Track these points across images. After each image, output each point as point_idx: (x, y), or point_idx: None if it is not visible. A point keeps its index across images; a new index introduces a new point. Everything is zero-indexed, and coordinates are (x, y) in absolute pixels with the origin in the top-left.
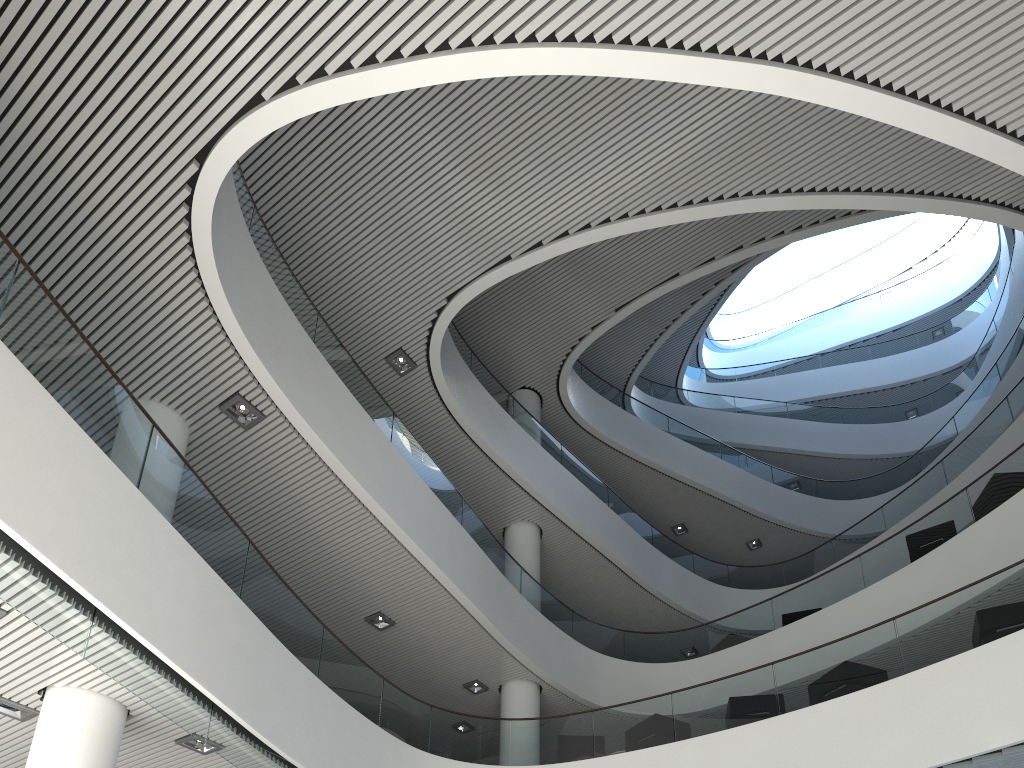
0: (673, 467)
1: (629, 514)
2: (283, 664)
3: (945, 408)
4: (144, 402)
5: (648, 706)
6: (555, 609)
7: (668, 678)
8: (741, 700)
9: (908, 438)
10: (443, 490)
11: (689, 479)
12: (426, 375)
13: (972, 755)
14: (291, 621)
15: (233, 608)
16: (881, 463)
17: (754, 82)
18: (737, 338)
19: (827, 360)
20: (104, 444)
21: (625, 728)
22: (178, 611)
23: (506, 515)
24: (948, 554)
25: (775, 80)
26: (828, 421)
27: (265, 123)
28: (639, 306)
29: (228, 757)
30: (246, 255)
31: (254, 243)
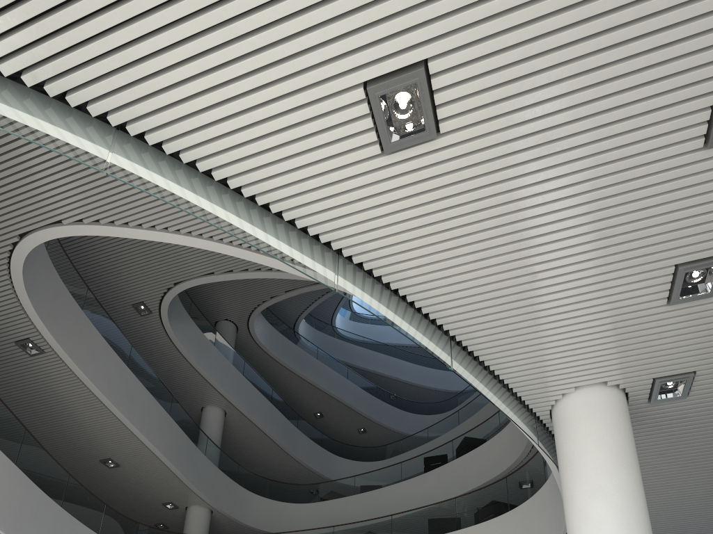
0: (316, 380)
1: (284, 406)
2: (39, 501)
3: None
4: None
5: None
6: (227, 463)
7: (292, 512)
8: None
9: (457, 382)
10: (160, 391)
11: (325, 389)
12: (158, 319)
13: None
14: (48, 473)
15: (10, 471)
16: (441, 393)
17: None
18: None
19: None
20: None
21: None
22: None
23: (204, 400)
24: (439, 474)
25: None
26: (415, 362)
27: (62, 232)
28: (299, 293)
29: None
30: (44, 266)
31: (50, 252)
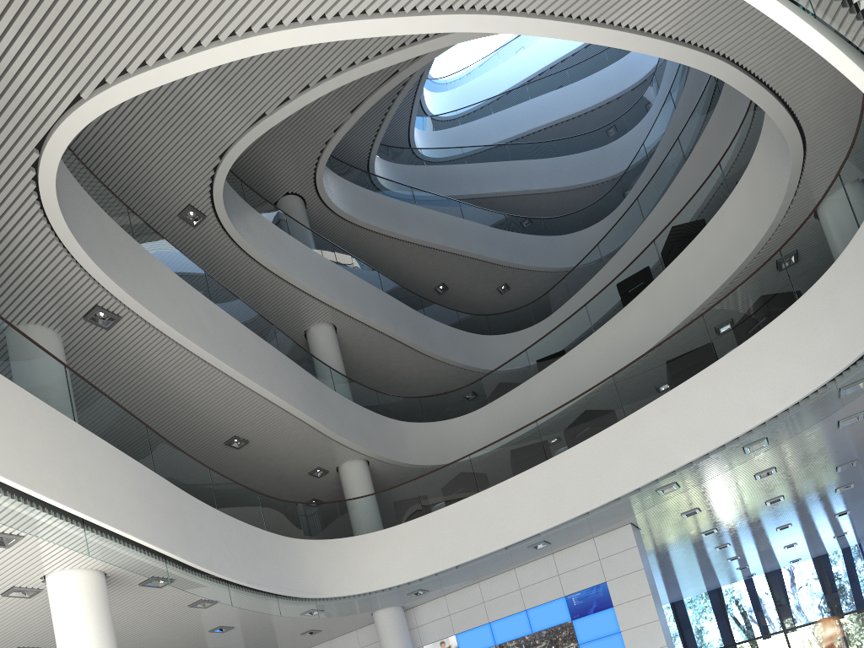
0: (426, 237)
1: (400, 291)
2: (196, 510)
3: (637, 128)
4: (23, 327)
5: (454, 468)
6: (363, 394)
7: (461, 430)
8: (519, 452)
9: (611, 162)
10: (258, 325)
11: (441, 245)
12: (215, 222)
13: (674, 469)
14: (189, 474)
15: (156, 483)
16: (593, 189)
17: (447, 26)
18: (452, 74)
19: (534, 90)
20: (47, 398)
21: (441, 488)
22: (129, 501)
23: (305, 321)
24: (648, 299)
25: (462, 23)
26: (544, 156)
27: (87, 115)
28: (370, 105)
29: (185, 588)
30: (73, 191)
31: (68, 169)
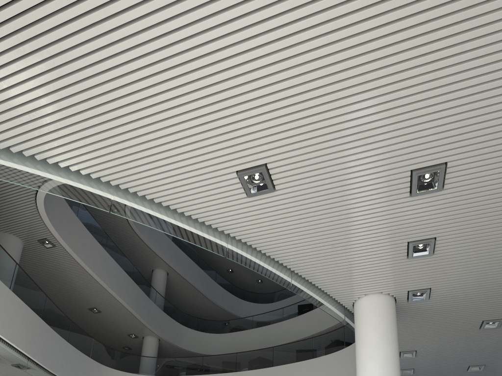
0: None
1: (207, 267)
2: (55, 339)
3: None
4: (7, 234)
5: (194, 359)
6: (169, 307)
7: (211, 339)
8: (225, 364)
9: None
10: (126, 264)
11: None
12: None
13: None
14: (59, 322)
15: (39, 323)
16: None
17: None
18: None
19: None
20: (0, 276)
21: (185, 366)
22: (21, 329)
23: (153, 265)
24: (307, 317)
25: None
26: None
27: None
28: None
29: (33, 374)
30: None
31: None
